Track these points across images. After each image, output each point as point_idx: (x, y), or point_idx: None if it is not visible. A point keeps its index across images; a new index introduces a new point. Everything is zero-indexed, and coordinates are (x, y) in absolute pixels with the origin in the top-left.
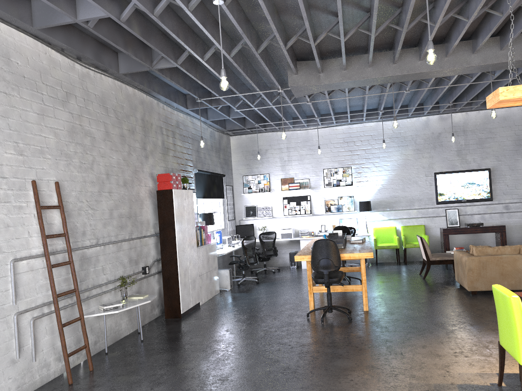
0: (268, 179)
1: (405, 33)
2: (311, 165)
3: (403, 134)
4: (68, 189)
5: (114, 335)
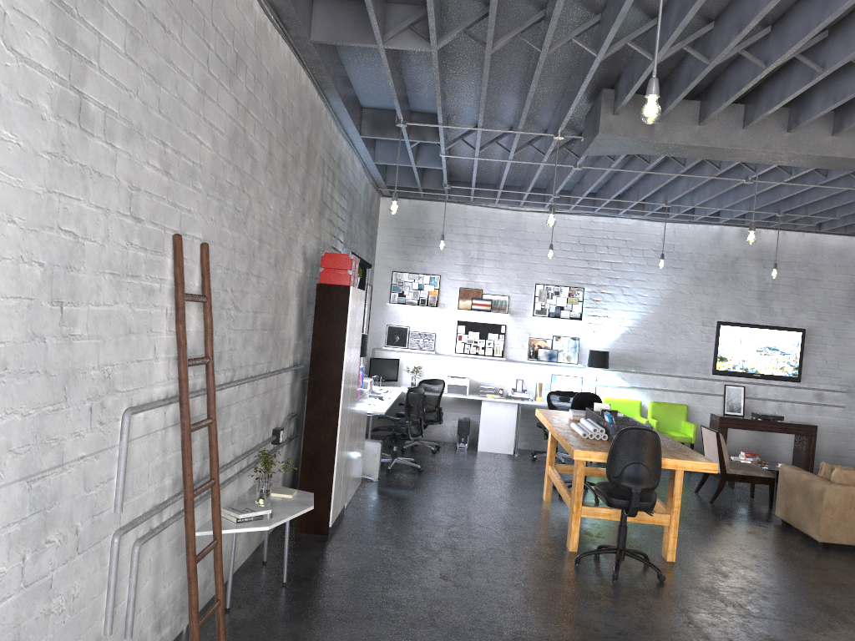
0: (437, 285)
1: None
2: (516, 274)
3: (678, 248)
4: (213, 262)
5: (227, 566)
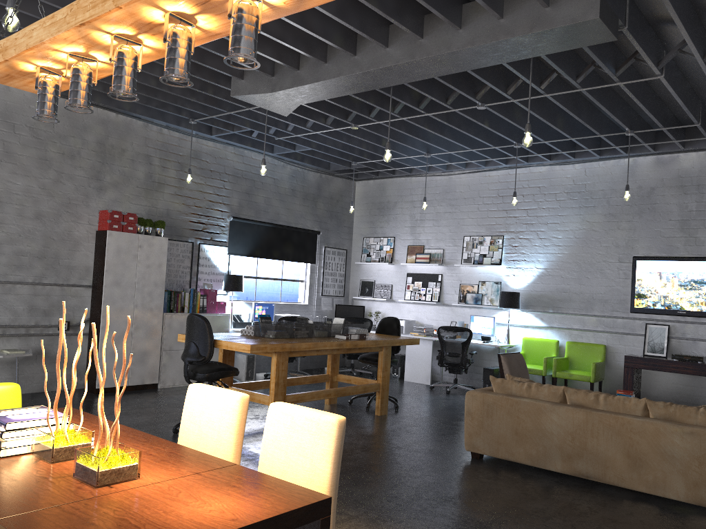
0: (392, 245)
1: None
2: (448, 229)
3: (590, 187)
4: None
5: None
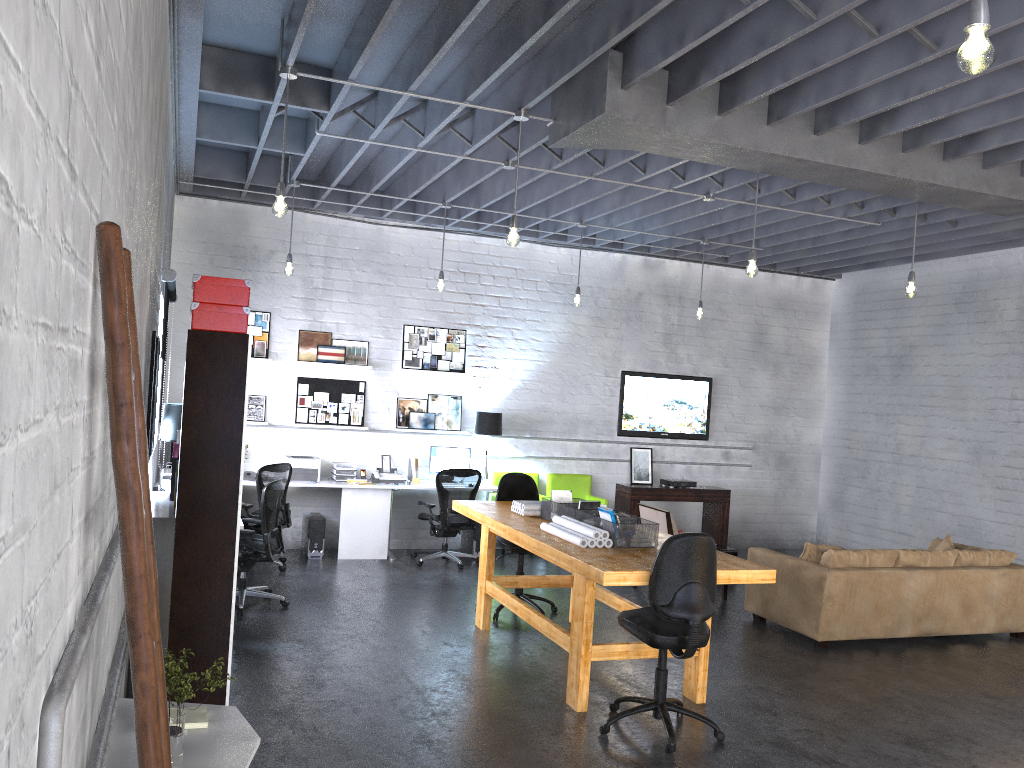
0: (266, 326)
1: (983, 74)
2: (377, 311)
3: (577, 280)
4: None
5: None
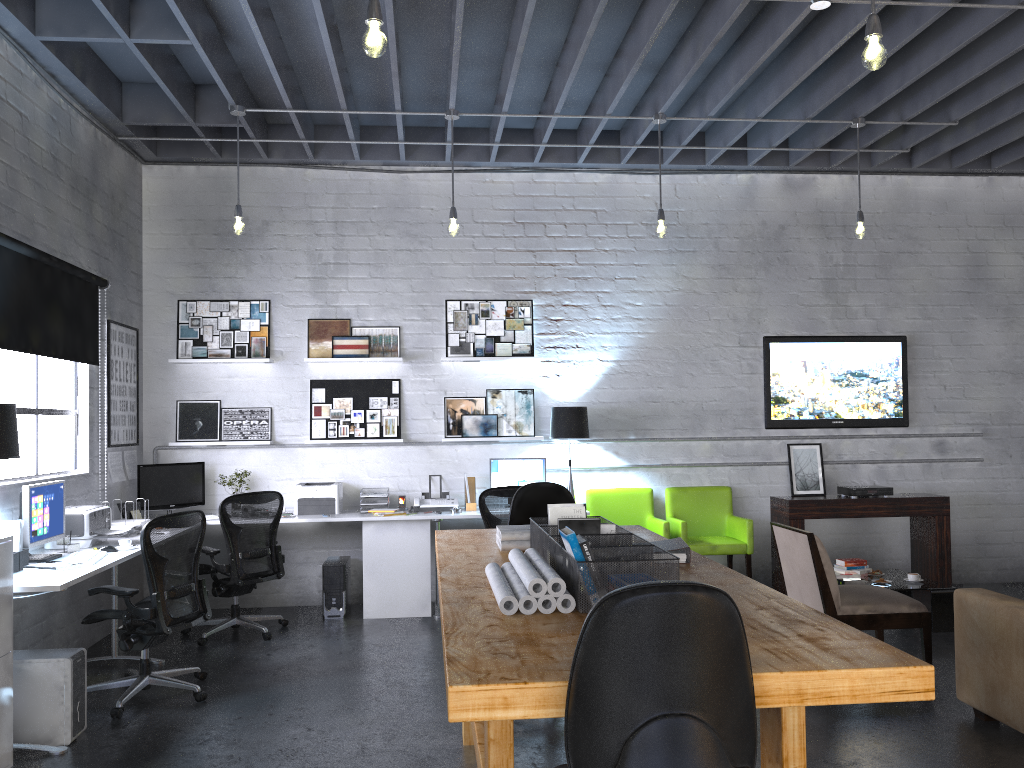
0: (266, 318)
1: None
2: (409, 285)
3: (685, 217)
4: None
5: None
